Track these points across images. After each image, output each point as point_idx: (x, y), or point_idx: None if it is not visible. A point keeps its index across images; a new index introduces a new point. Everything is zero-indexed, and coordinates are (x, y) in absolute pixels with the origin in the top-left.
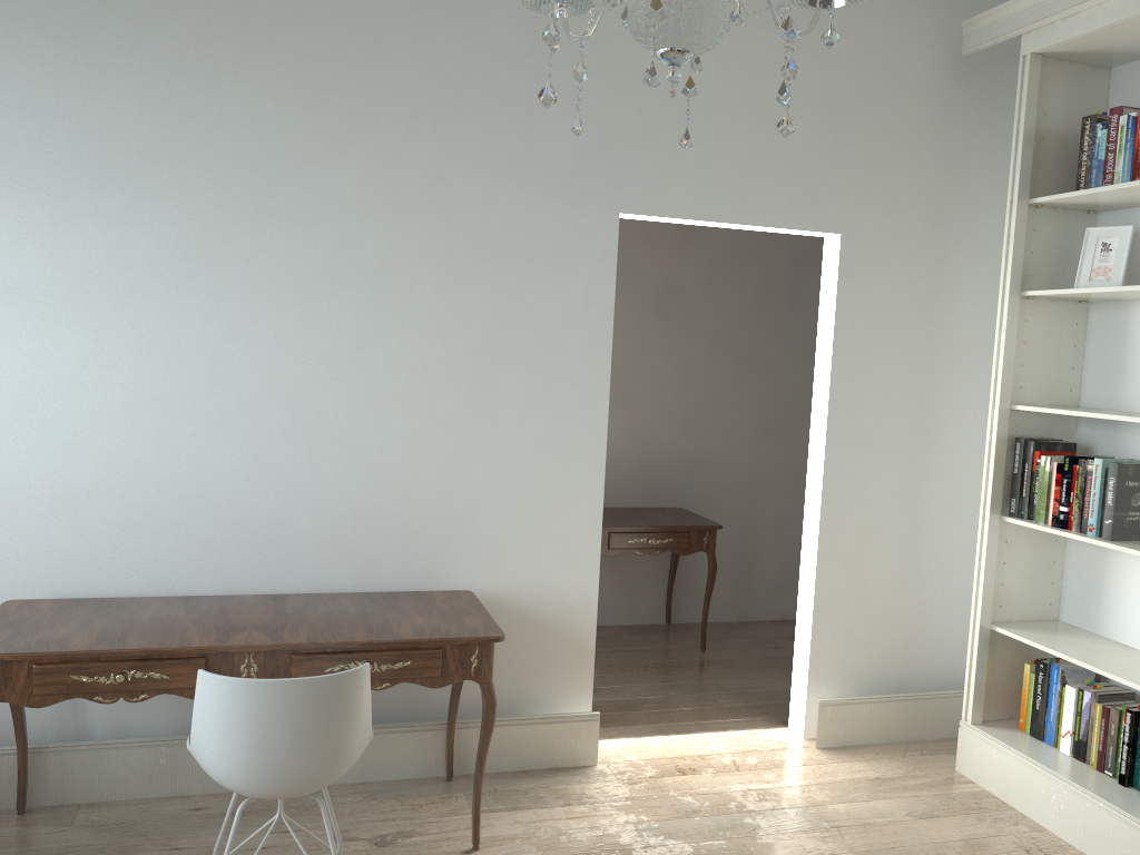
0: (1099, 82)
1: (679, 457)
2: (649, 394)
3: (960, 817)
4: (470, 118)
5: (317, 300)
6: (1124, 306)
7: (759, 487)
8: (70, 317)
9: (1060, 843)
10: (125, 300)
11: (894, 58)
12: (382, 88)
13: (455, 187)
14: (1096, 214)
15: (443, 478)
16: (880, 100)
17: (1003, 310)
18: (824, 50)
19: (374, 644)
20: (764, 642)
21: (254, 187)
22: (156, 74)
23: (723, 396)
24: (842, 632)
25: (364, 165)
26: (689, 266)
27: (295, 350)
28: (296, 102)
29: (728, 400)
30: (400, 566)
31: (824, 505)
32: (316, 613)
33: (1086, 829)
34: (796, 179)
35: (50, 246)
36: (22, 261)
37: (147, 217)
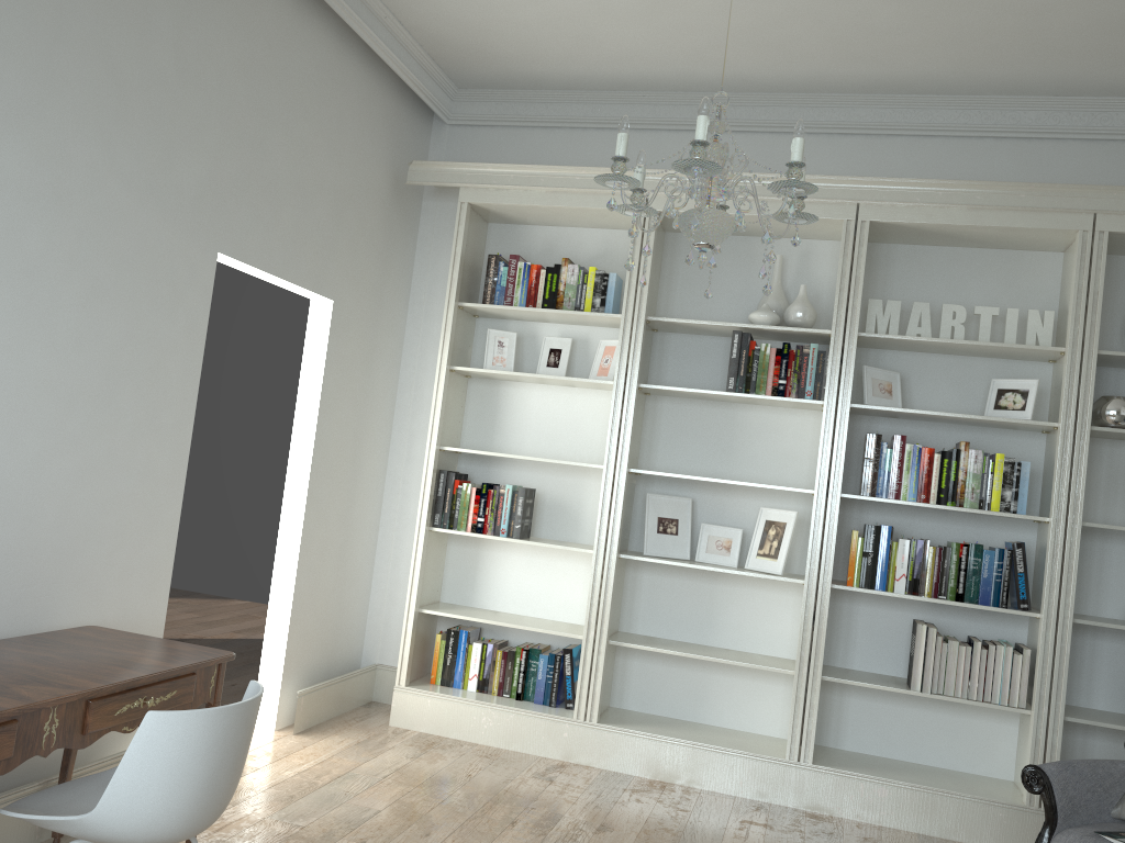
0: (484, 231)
1: None
2: None
3: (433, 750)
4: (128, 128)
5: None
6: (497, 383)
7: None
8: None
9: (493, 748)
10: None
11: (369, 171)
12: (63, 70)
13: (109, 195)
14: (476, 318)
15: (63, 504)
16: (361, 201)
17: (440, 377)
18: (339, 151)
19: (157, 676)
20: None
21: None
22: None
23: None
24: (303, 633)
25: (37, 148)
26: None
27: None
28: None
29: None
30: (12, 607)
31: (304, 525)
32: (25, 663)
33: (511, 733)
34: (317, 250)
35: None
36: None
37: None
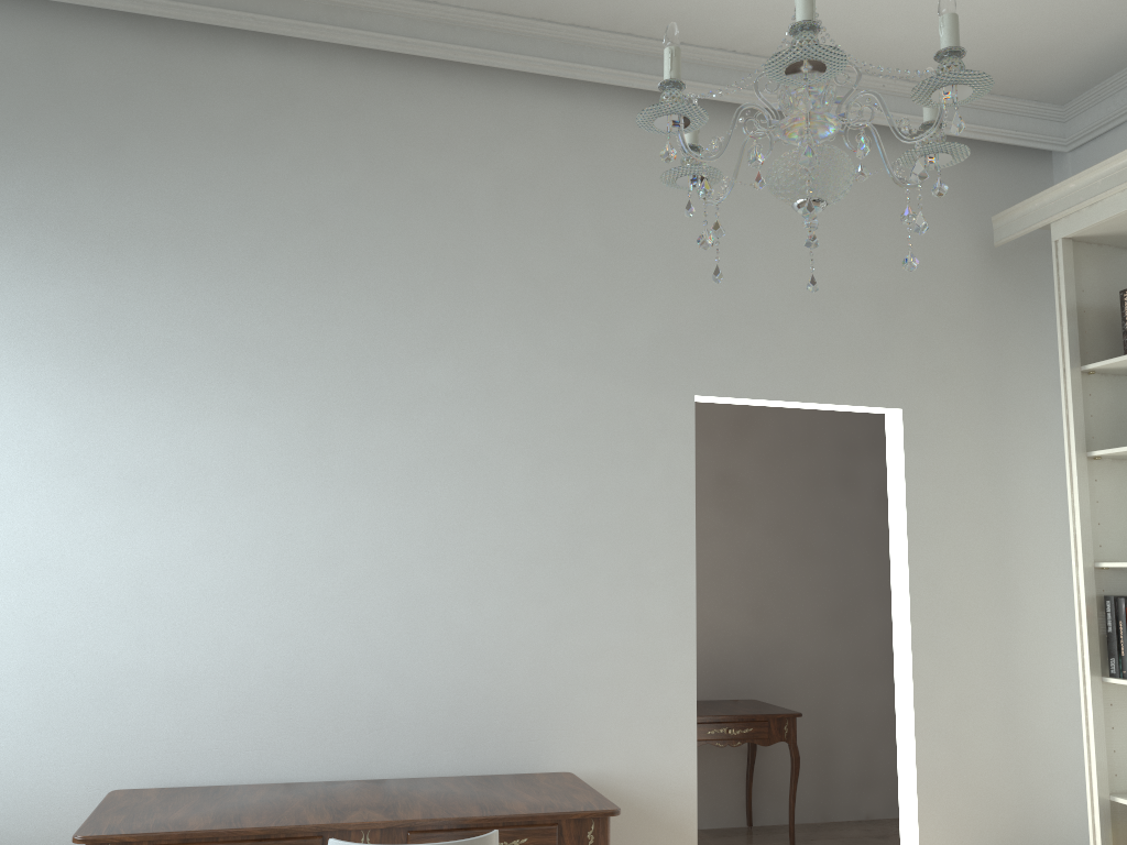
0: None
1: (748, 646)
2: (713, 583)
3: None
4: (555, 314)
5: (418, 483)
6: None
7: (830, 675)
8: (189, 505)
9: None
10: (240, 487)
11: (932, 251)
12: (476, 291)
13: (543, 376)
14: None
15: (538, 655)
16: (924, 288)
17: (1072, 470)
18: (868, 246)
19: (490, 819)
20: (854, 842)
21: (361, 381)
22: (278, 285)
23: (786, 583)
24: (949, 814)
25: (461, 358)
26: (743, 457)
27: (397, 531)
28: (400, 306)
29: (791, 587)
30: (497, 748)
31: (916, 677)
32: (424, 794)
33: None
34: (855, 360)
35: (175, 439)
36: (149, 453)
37: (264, 411)
